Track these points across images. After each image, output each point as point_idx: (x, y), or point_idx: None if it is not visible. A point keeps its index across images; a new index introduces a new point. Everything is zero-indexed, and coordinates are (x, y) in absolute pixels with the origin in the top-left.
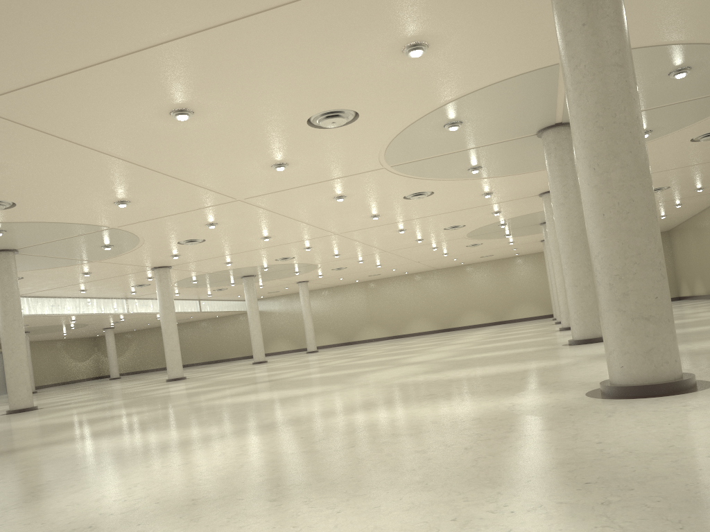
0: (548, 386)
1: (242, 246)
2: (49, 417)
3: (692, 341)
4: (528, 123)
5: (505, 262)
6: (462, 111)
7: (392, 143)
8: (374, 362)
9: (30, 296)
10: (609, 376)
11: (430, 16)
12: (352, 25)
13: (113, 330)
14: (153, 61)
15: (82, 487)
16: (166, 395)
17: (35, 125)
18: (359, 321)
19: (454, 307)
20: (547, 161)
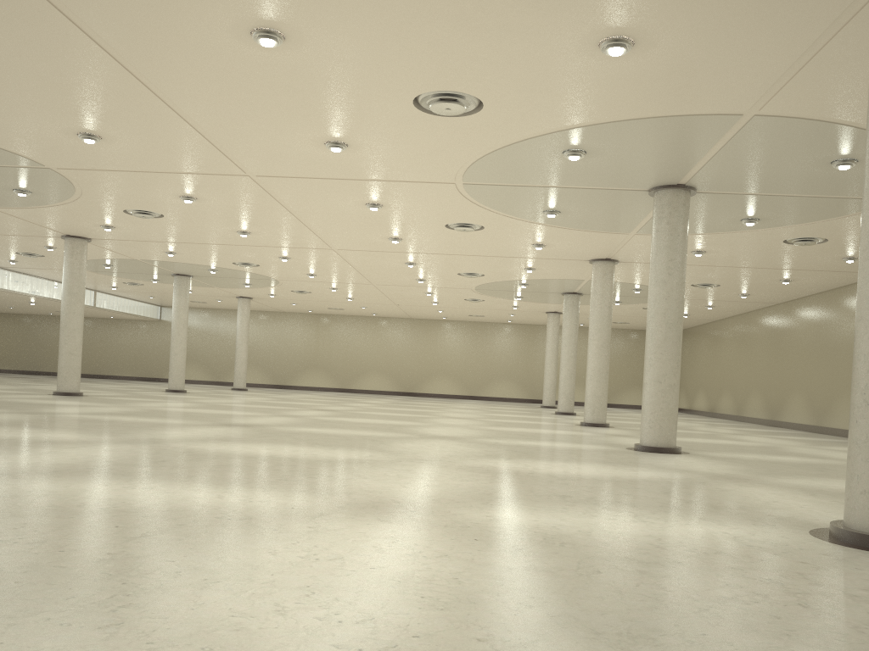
0: (731, 513)
1: (205, 235)
2: None
3: (809, 476)
4: (651, 175)
5: (493, 328)
6: (597, 140)
7: (490, 155)
8: (373, 424)
9: None
10: (851, 519)
11: (666, 9)
12: None
13: None
14: None
15: (203, 578)
16: (92, 419)
17: None
18: (301, 361)
19: (422, 368)
20: (656, 225)
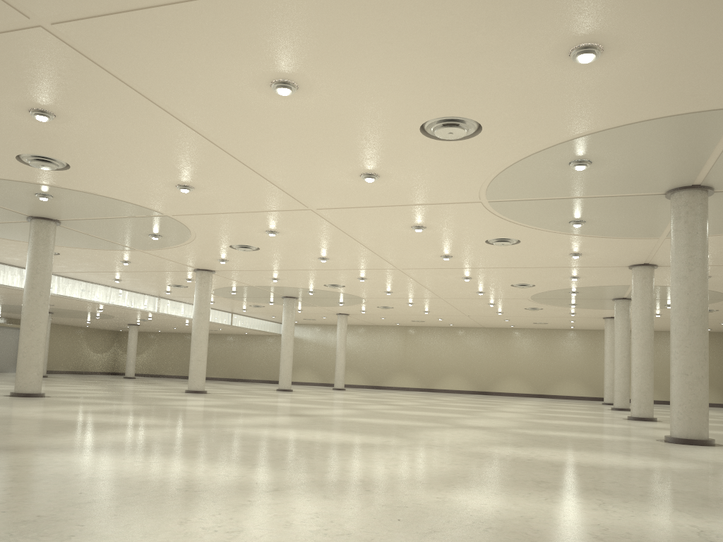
0: (720, 506)
1: (295, 263)
2: (55, 410)
3: None
4: (663, 178)
5: (557, 334)
6: (598, 148)
7: (503, 173)
8: (422, 416)
9: (62, 276)
10: None
11: (624, 10)
12: (527, 3)
13: (138, 327)
14: (273, 7)
15: None
16: (188, 410)
17: (113, 69)
18: (392, 366)
19: (494, 370)
20: (674, 225)
